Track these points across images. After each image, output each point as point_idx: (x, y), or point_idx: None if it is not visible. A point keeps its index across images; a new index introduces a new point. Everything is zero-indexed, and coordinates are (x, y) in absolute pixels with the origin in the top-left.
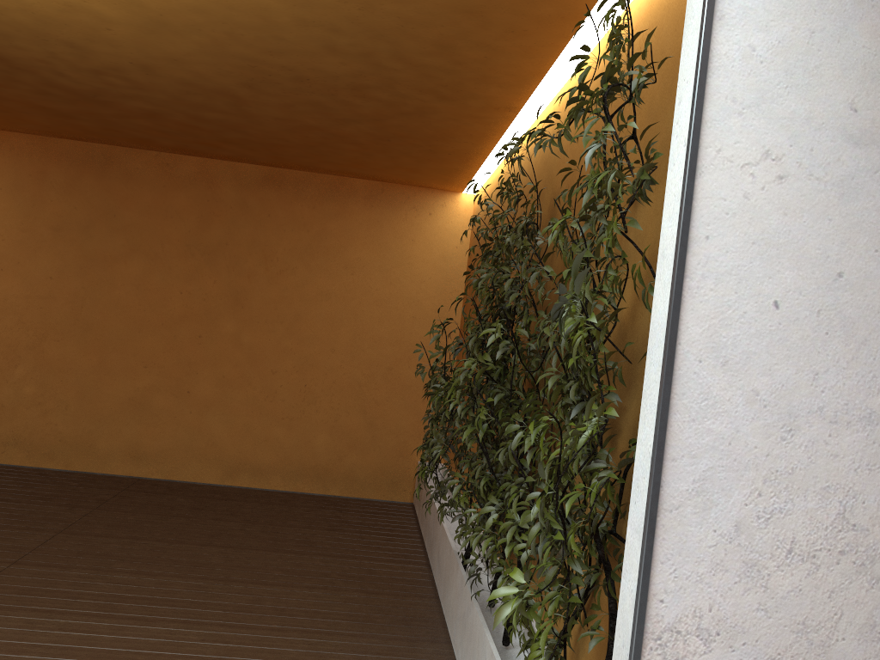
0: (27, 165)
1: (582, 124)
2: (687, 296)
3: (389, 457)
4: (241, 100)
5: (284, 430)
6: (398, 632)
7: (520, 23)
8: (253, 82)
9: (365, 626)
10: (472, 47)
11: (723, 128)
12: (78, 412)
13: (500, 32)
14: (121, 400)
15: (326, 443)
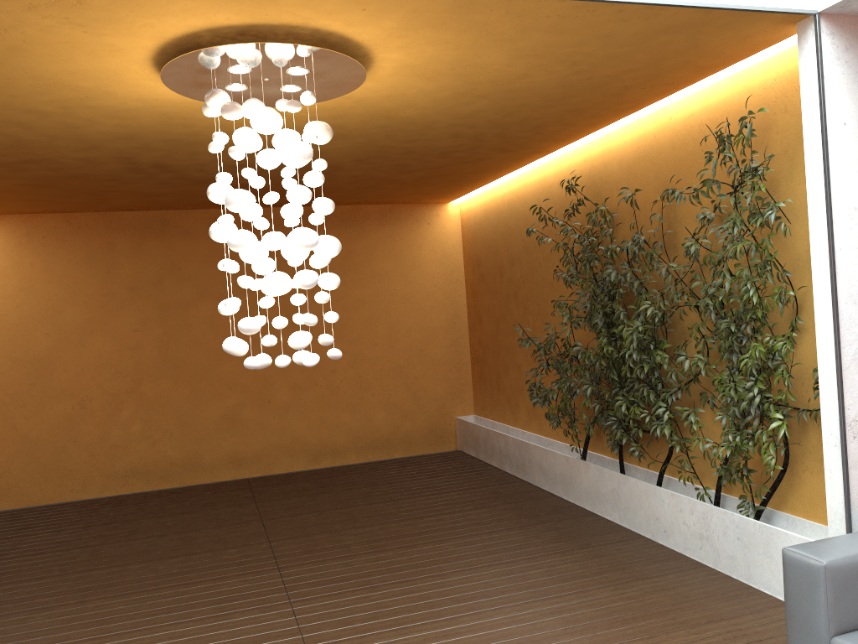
0: (96, 239)
1: (741, 196)
2: (837, 276)
3: (433, 419)
4: (339, 169)
5: (350, 415)
6: (560, 516)
7: (602, 112)
8: (366, 158)
9: (537, 518)
10: (557, 125)
11: (838, 200)
12: (182, 436)
13: (585, 117)
14: (215, 419)
15: (384, 418)
